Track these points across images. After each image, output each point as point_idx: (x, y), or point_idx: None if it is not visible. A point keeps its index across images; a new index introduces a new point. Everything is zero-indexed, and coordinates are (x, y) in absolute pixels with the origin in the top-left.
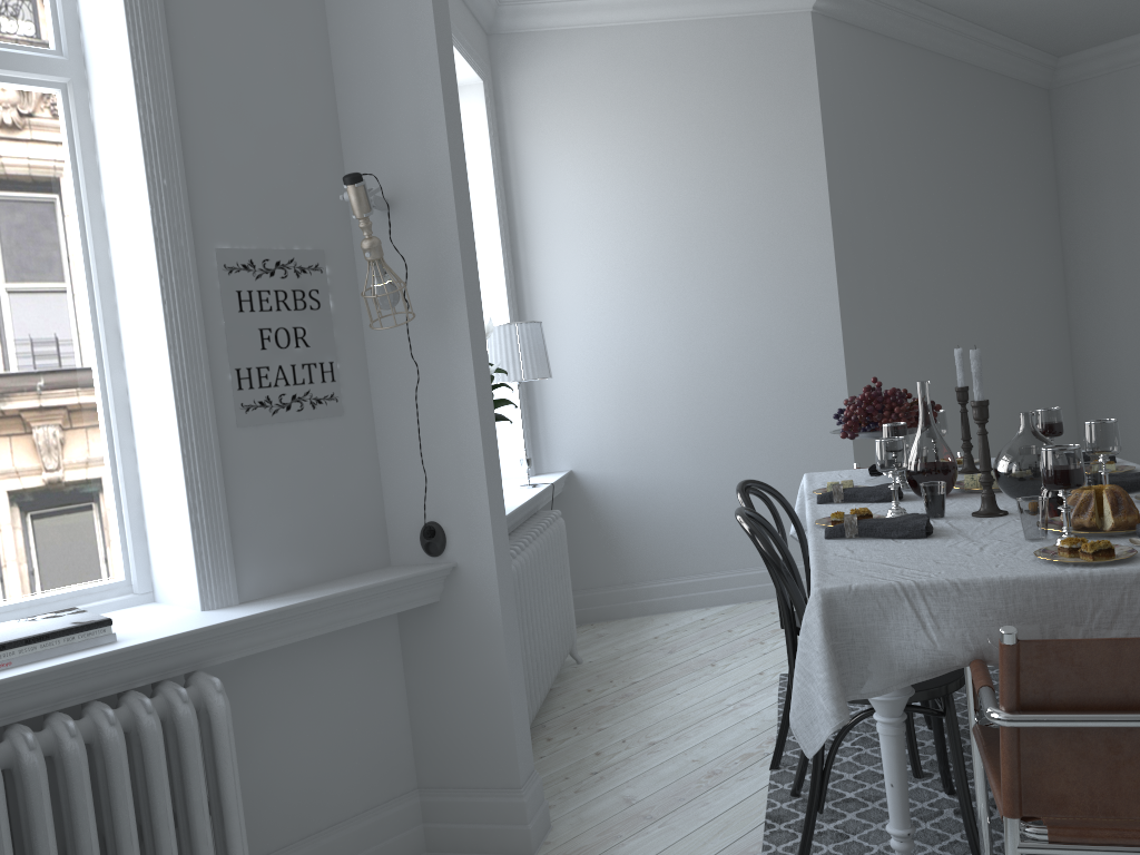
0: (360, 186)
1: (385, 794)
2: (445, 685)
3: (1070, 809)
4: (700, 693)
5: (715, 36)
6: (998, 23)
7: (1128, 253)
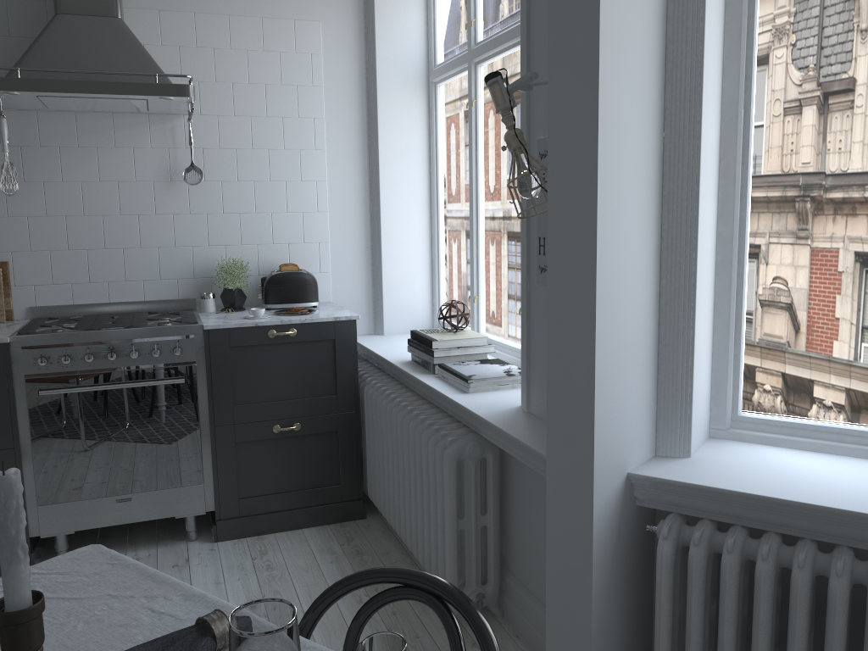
0: (488, 86)
1: None
2: None
3: None
4: None
5: None
6: None
7: None
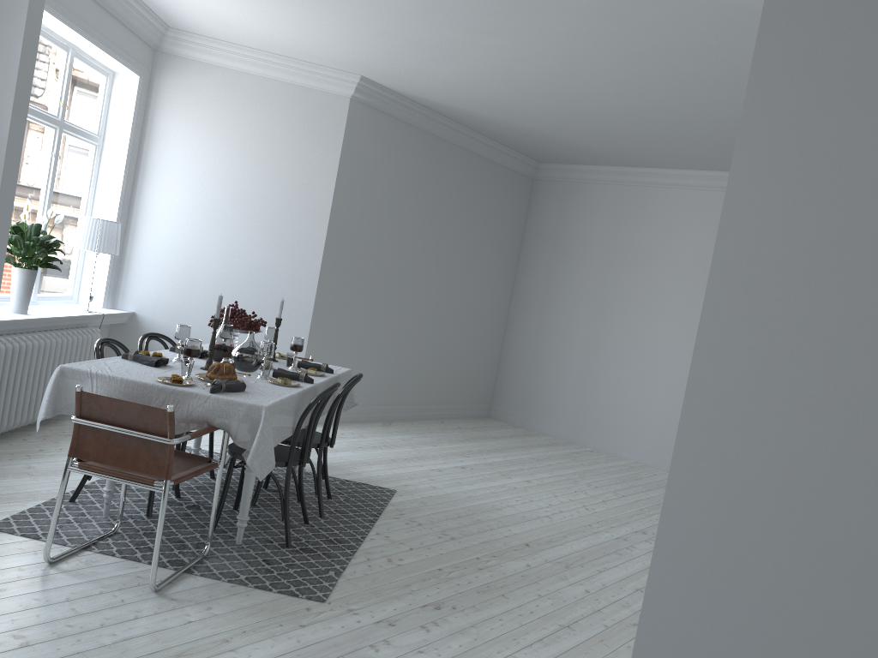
0: None
1: None
2: None
3: (89, 458)
4: None
5: (291, 93)
6: (488, 134)
7: (544, 286)
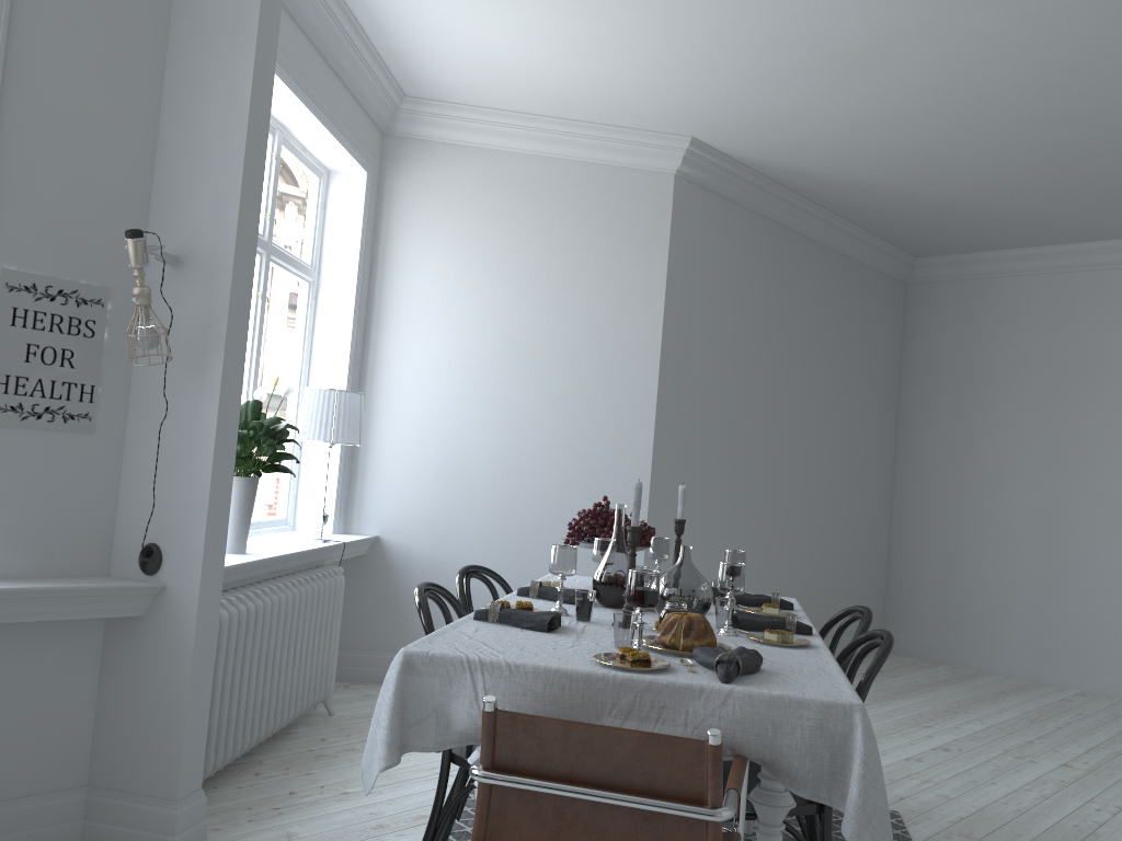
0: (138, 241)
1: (51, 785)
2: (133, 694)
3: None
4: (420, 758)
5: (586, 176)
6: (855, 217)
7: (950, 440)
